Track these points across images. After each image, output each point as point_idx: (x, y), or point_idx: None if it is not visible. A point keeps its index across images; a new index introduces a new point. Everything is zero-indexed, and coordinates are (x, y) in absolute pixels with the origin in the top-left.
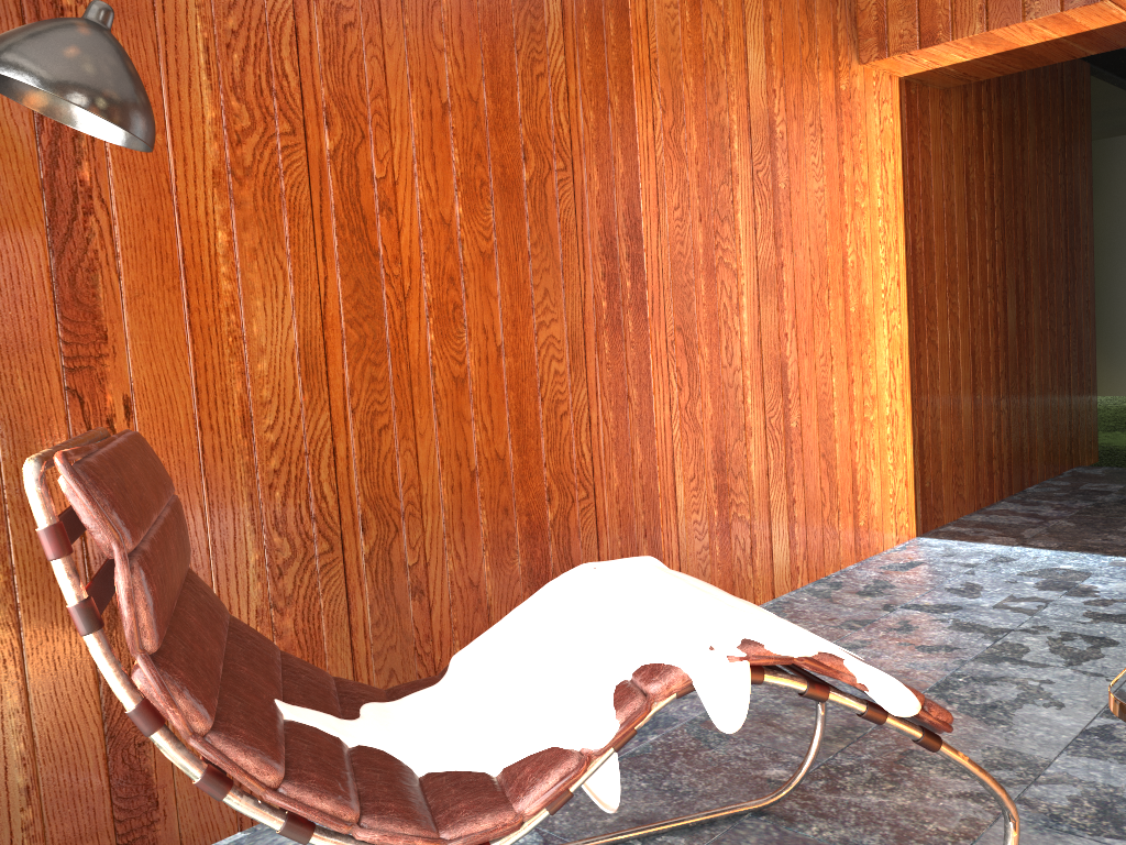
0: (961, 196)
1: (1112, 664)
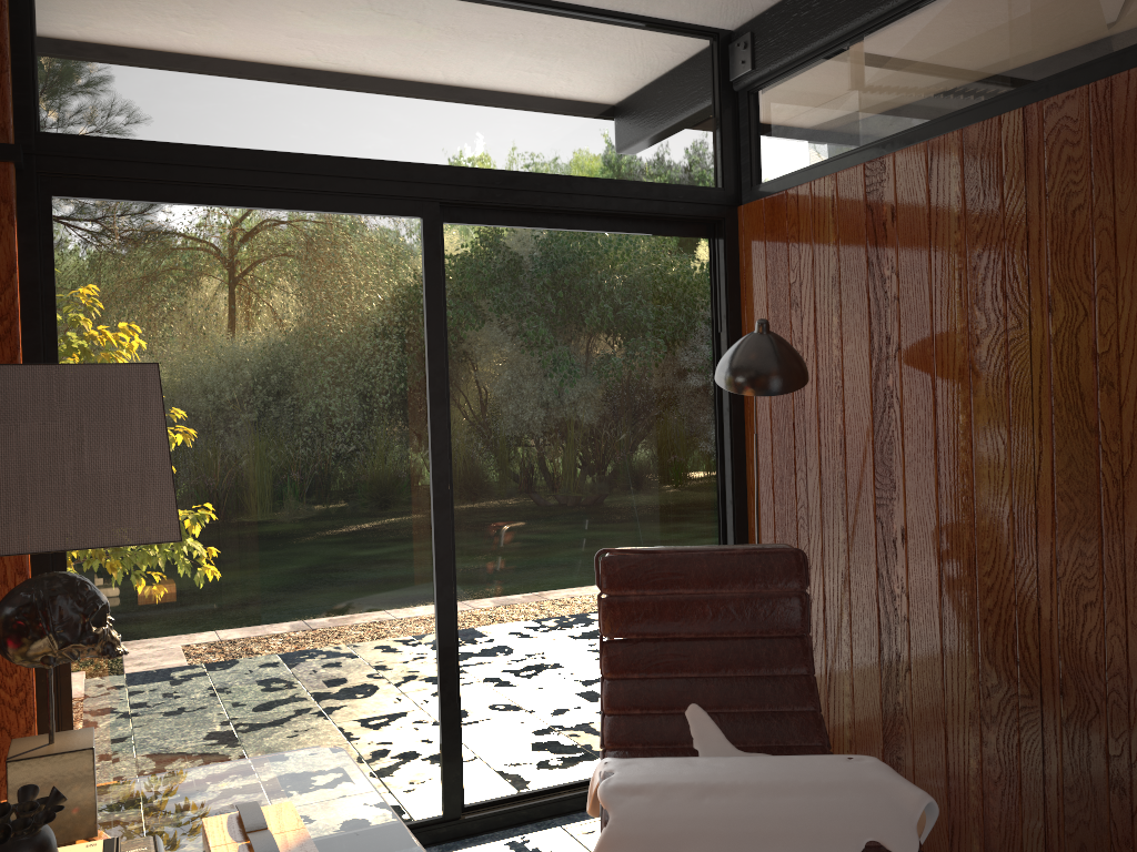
0: None
1: None
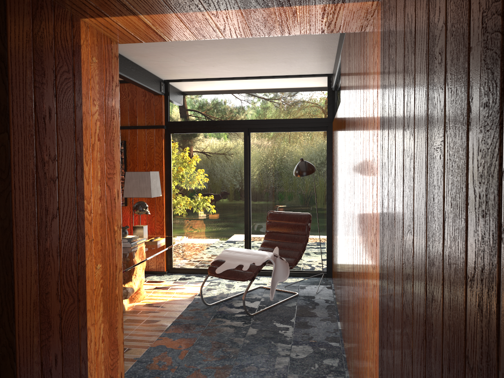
0: (420, 109)
1: (183, 373)
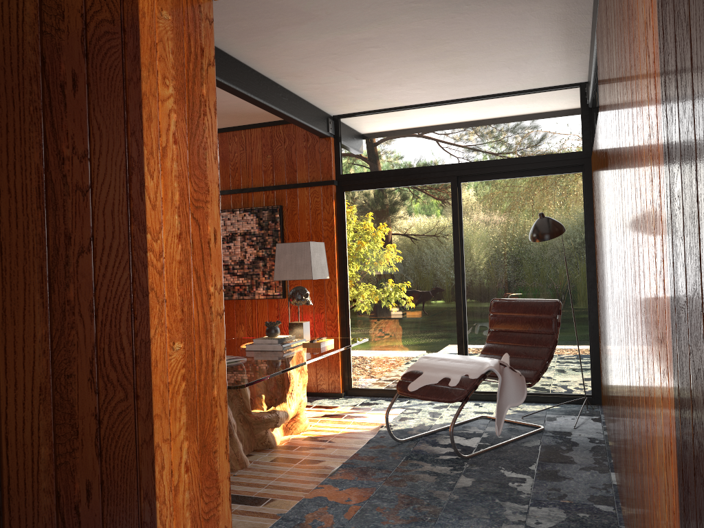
0: None
1: None
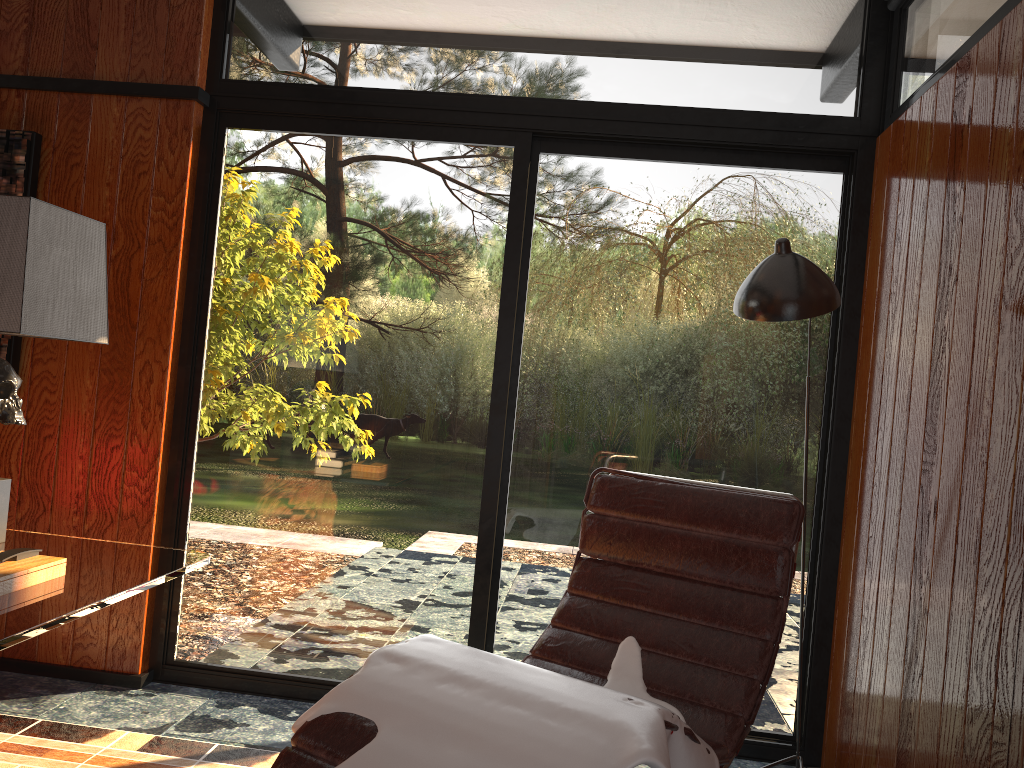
0: None
1: None
